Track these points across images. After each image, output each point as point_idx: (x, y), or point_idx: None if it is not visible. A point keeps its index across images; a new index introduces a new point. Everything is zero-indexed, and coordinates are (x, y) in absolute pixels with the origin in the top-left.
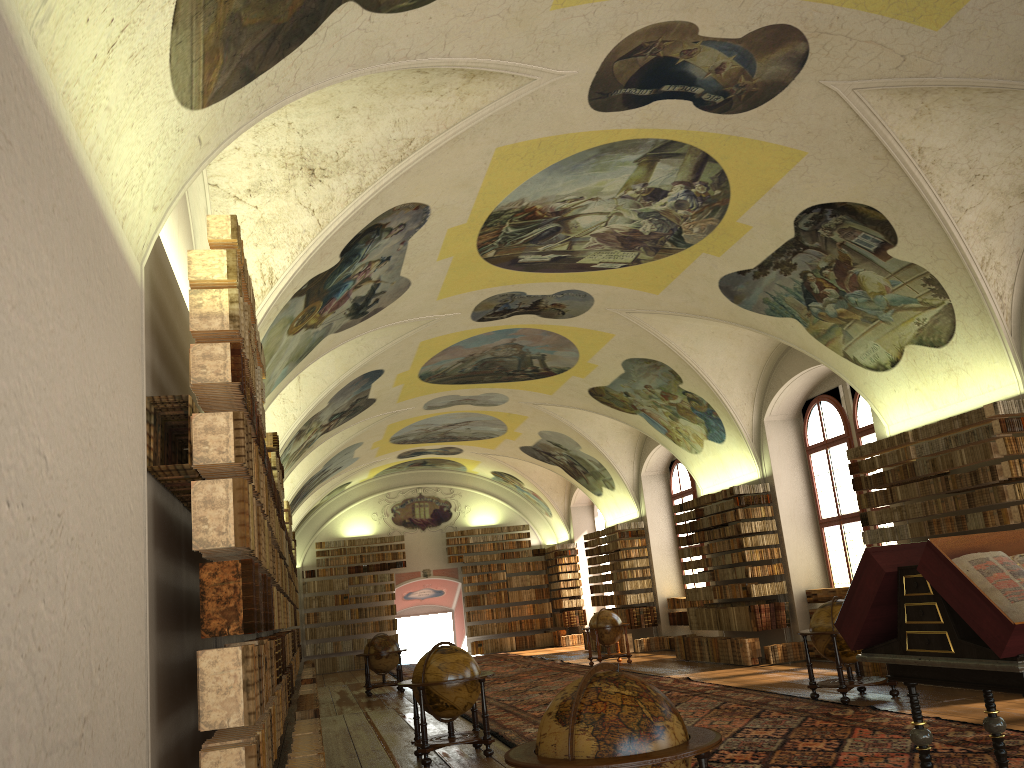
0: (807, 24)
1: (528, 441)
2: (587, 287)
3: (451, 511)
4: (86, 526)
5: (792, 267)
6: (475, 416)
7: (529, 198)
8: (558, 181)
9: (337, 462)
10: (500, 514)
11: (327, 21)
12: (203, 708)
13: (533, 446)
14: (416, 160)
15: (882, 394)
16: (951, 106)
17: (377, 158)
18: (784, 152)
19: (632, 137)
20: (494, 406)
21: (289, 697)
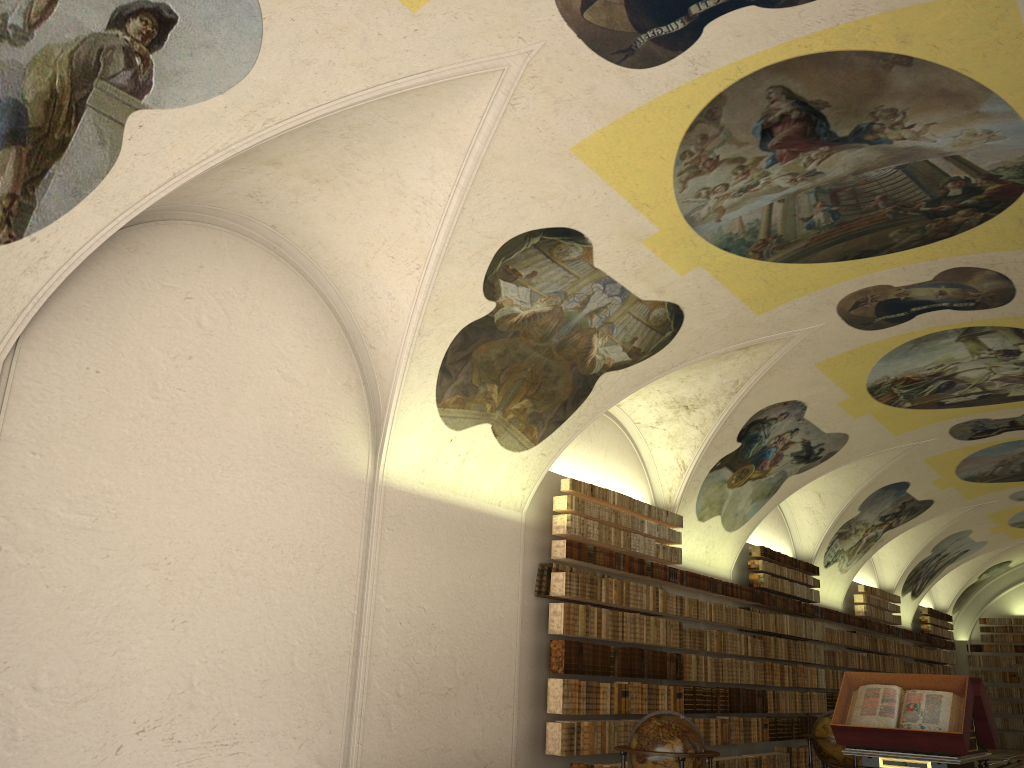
0: (973, 263)
1: None
2: None
3: None
4: (454, 626)
5: None
6: None
7: (891, 374)
8: (903, 362)
9: (953, 547)
10: None
11: (596, 384)
12: (548, 703)
13: None
14: (747, 389)
15: None
16: None
17: (721, 393)
18: None
19: (930, 332)
20: None
21: (771, 734)
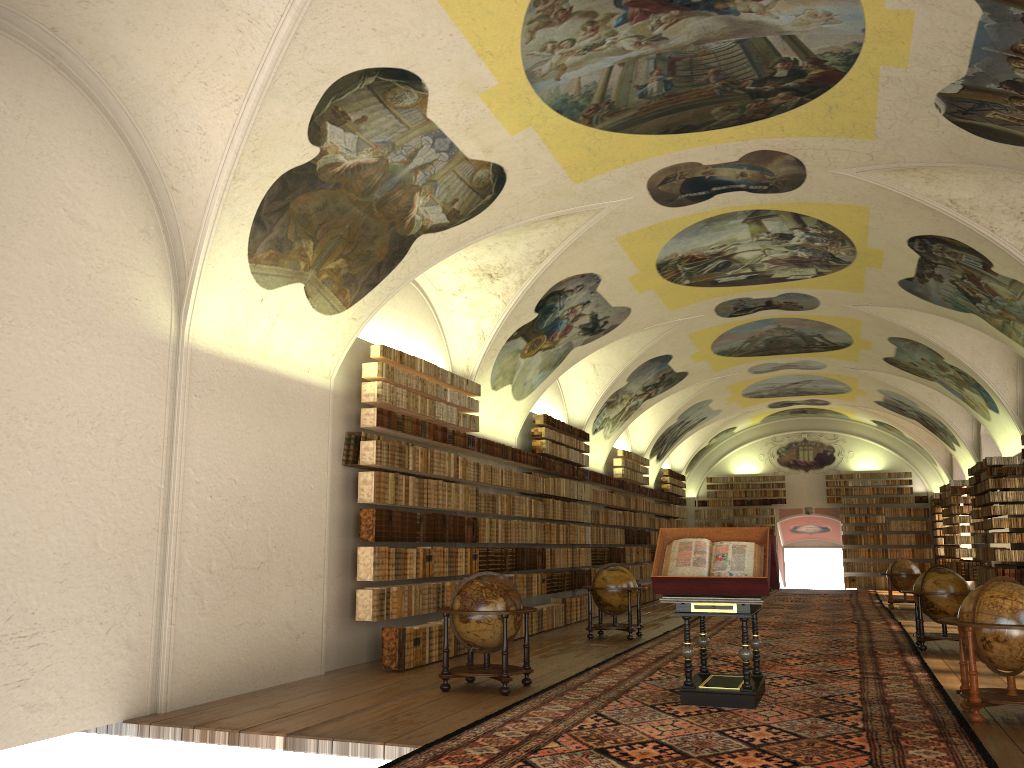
0: (777, 147)
1: (876, 397)
2: (800, 290)
3: (834, 455)
4: (266, 498)
5: (940, 277)
6: (810, 377)
7: (680, 252)
8: (692, 240)
9: (695, 415)
10: (884, 460)
11: (412, 246)
12: (358, 571)
13: (883, 401)
14: (552, 259)
15: None
16: (949, 173)
17: (526, 263)
18: (851, 207)
19: (723, 212)
20: (818, 369)
21: (548, 588)
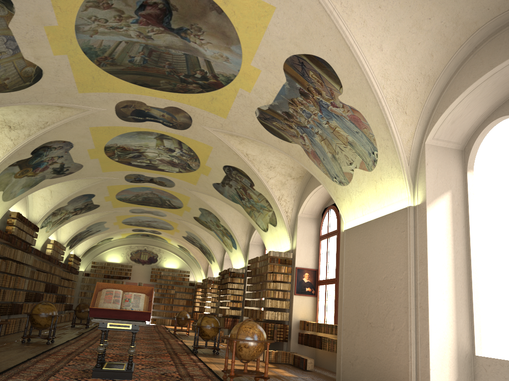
0: (183, 108)
1: (183, 234)
2: (168, 177)
3: (157, 259)
4: None
5: (231, 185)
6: (157, 219)
7: (119, 143)
8: (127, 140)
9: (95, 228)
10: (179, 264)
11: None
12: None
13: (186, 237)
14: (51, 128)
15: (266, 241)
16: (249, 142)
17: (35, 126)
18: (205, 145)
19: (147, 130)
20: (162, 216)
21: None
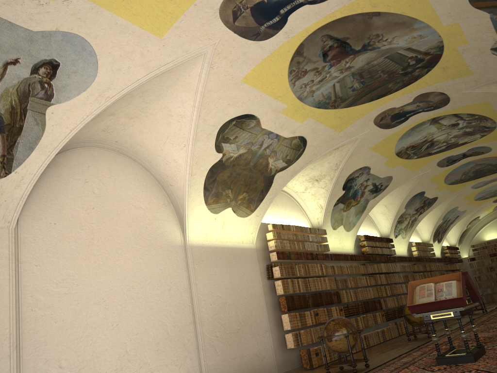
0: (428, 90)
1: None
2: (477, 145)
3: None
4: (234, 301)
5: None
6: None
7: (404, 145)
8: (408, 139)
9: (451, 215)
10: None
11: (274, 179)
12: (283, 326)
13: None
14: (342, 166)
15: None
16: None
17: (331, 170)
18: (480, 104)
19: (417, 123)
20: None
21: (386, 318)
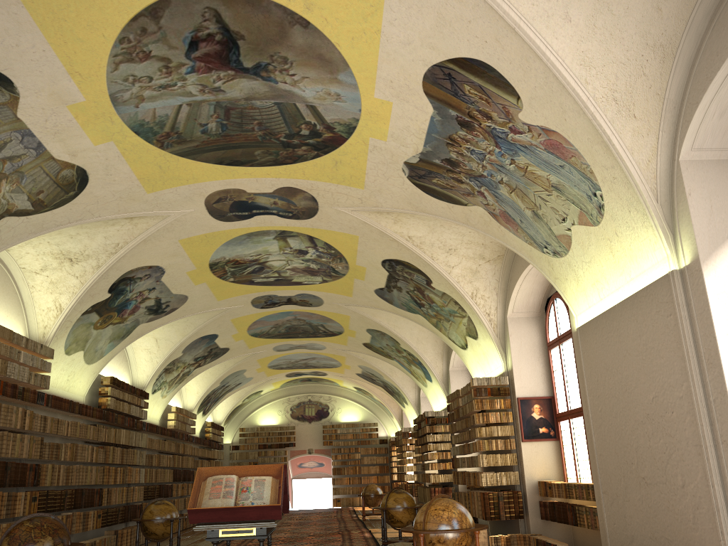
0: (300, 186)
1: (357, 370)
2: (311, 292)
3: (329, 411)
4: None
5: (400, 288)
6: (315, 355)
7: (227, 256)
8: (237, 248)
9: (233, 380)
10: (361, 415)
11: None
12: None
13: (362, 373)
14: (125, 251)
15: (469, 363)
16: (408, 218)
17: (103, 252)
18: (347, 235)
19: (260, 229)
20: (321, 350)
21: (103, 522)
